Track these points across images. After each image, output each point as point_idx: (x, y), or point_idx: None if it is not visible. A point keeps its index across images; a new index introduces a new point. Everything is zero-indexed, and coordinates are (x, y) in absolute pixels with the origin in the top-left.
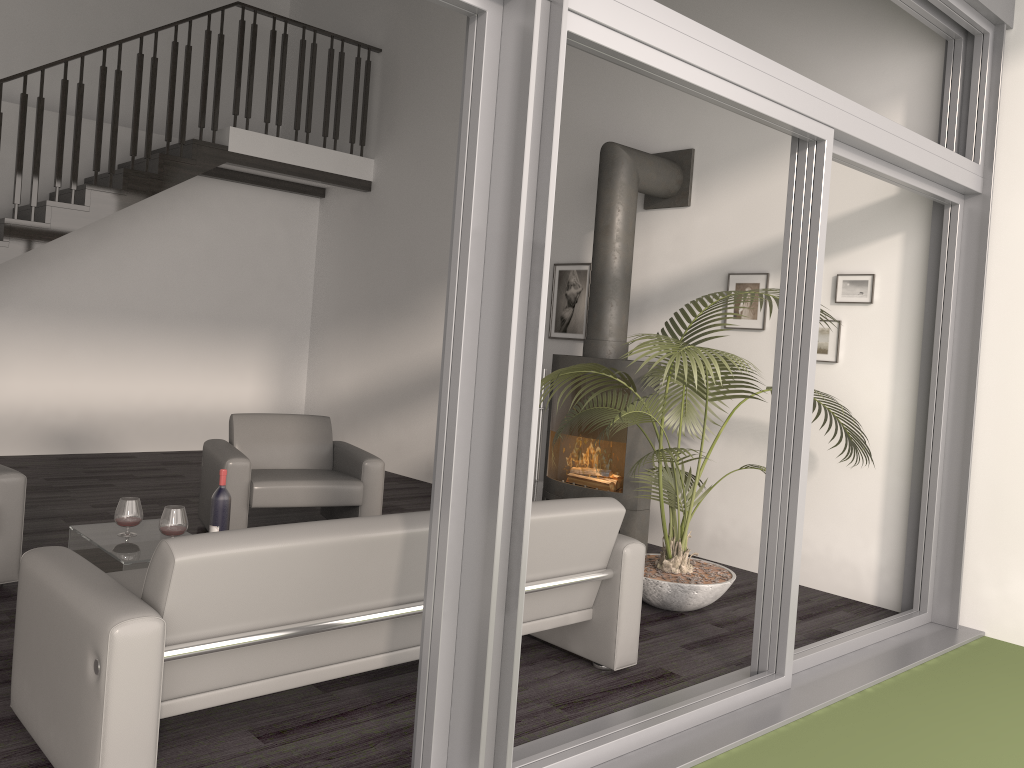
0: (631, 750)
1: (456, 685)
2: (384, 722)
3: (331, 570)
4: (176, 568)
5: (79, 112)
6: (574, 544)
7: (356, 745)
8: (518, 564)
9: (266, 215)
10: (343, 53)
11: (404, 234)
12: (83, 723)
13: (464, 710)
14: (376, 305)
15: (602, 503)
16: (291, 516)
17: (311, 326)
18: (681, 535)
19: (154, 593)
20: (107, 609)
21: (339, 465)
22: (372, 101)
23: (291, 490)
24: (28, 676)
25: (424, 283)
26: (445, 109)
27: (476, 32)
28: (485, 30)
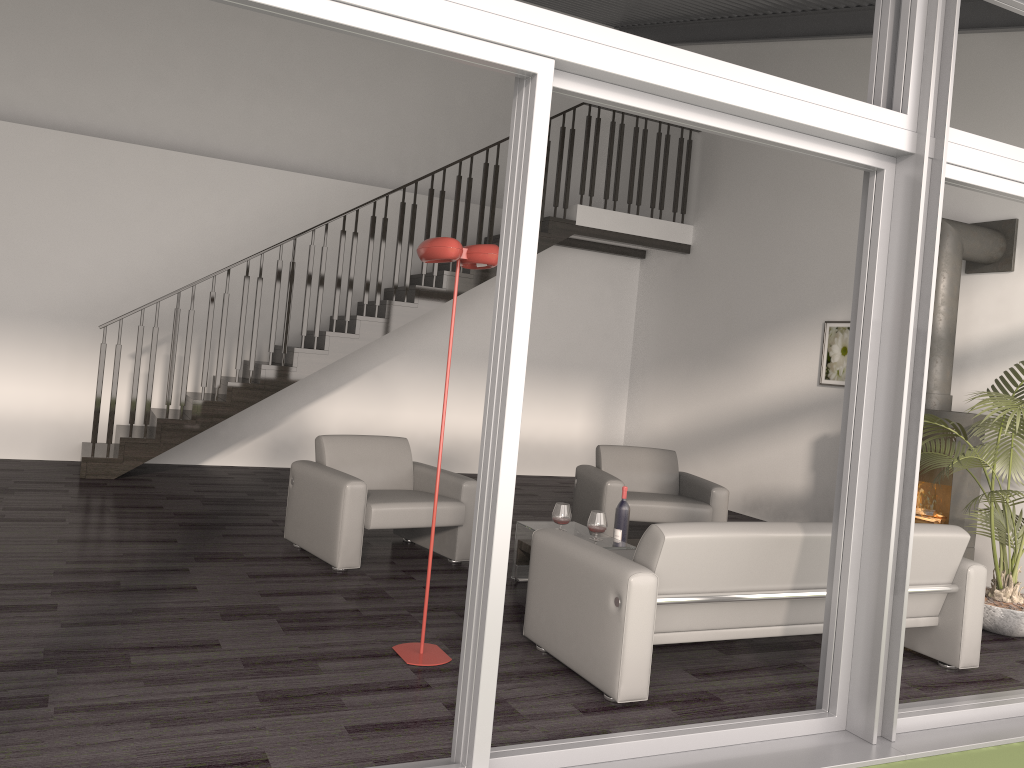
0: (985, 720)
1: (856, 643)
2: (779, 678)
3: (753, 557)
4: (665, 543)
5: (468, 200)
6: (926, 560)
7: (764, 688)
8: (904, 559)
9: (596, 275)
10: (669, 135)
11: (722, 292)
12: (605, 638)
13: (863, 660)
14: (694, 354)
15: (949, 529)
16: (640, 532)
17: (630, 371)
18: (1011, 569)
19: (646, 559)
20: (621, 566)
21: (685, 491)
22: (691, 174)
23: (655, 508)
24: (545, 612)
25: (741, 336)
26: (763, 181)
27: (875, 183)
28: (883, 182)
